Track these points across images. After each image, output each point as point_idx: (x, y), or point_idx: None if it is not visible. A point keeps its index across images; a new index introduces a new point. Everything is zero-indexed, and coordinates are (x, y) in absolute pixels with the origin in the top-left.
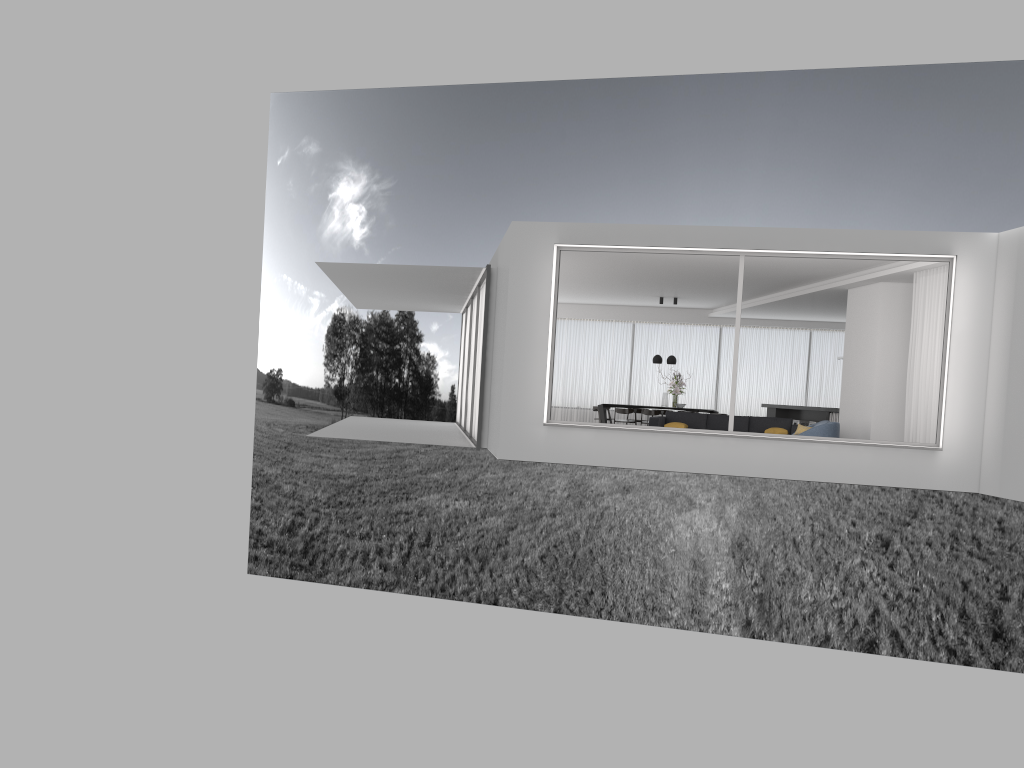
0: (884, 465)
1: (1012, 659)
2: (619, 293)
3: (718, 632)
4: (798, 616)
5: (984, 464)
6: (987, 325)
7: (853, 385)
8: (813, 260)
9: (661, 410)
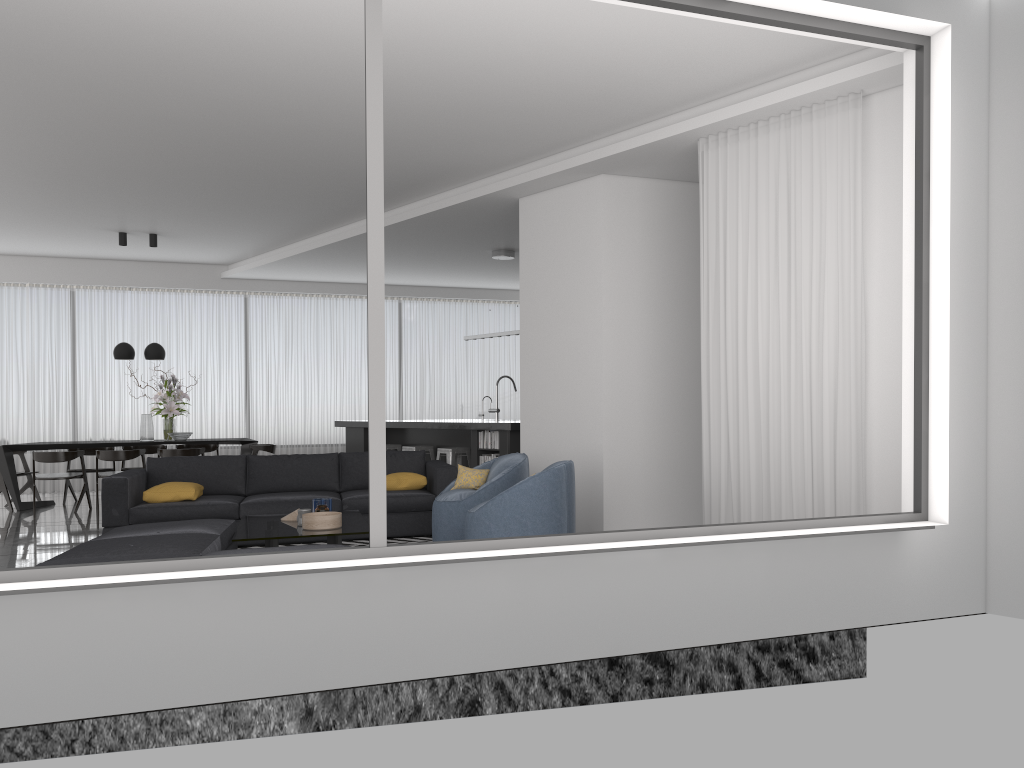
0: (797, 580)
1: (630, 686)
2: (23, 220)
3: (267, 734)
4: (378, 689)
5: (999, 545)
6: (981, 217)
7: (551, 380)
8: (484, 106)
9: (142, 446)
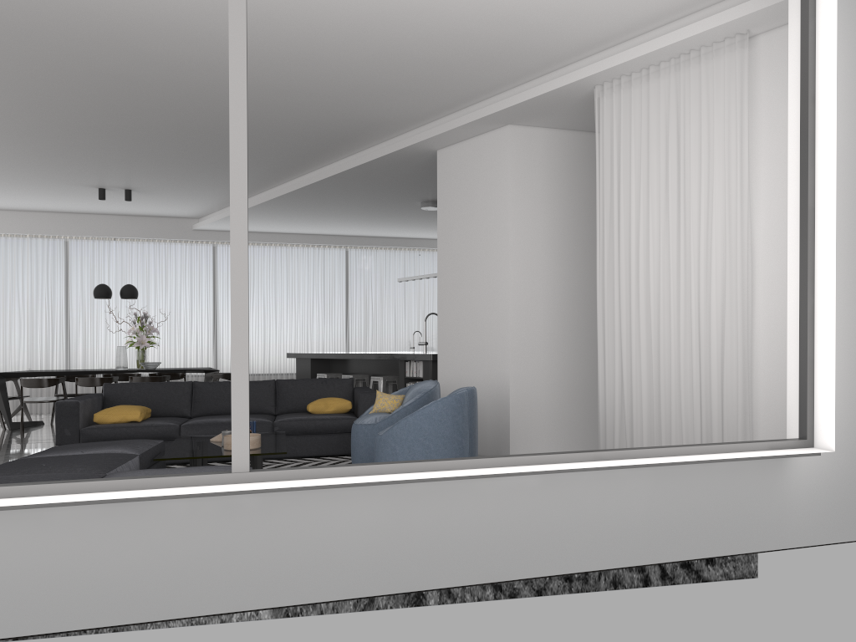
0: (680, 506)
1: (553, 583)
2: (14, 177)
3: (245, 619)
4: None
5: None
6: None
7: (464, 314)
8: (395, 58)
9: (121, 374)
